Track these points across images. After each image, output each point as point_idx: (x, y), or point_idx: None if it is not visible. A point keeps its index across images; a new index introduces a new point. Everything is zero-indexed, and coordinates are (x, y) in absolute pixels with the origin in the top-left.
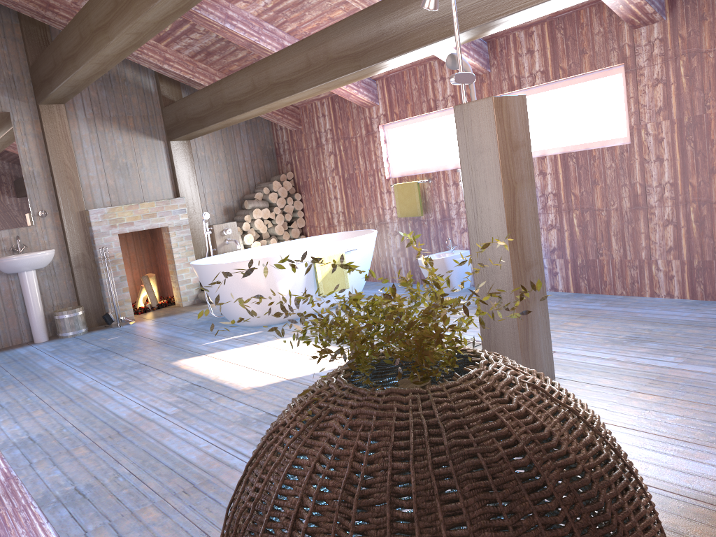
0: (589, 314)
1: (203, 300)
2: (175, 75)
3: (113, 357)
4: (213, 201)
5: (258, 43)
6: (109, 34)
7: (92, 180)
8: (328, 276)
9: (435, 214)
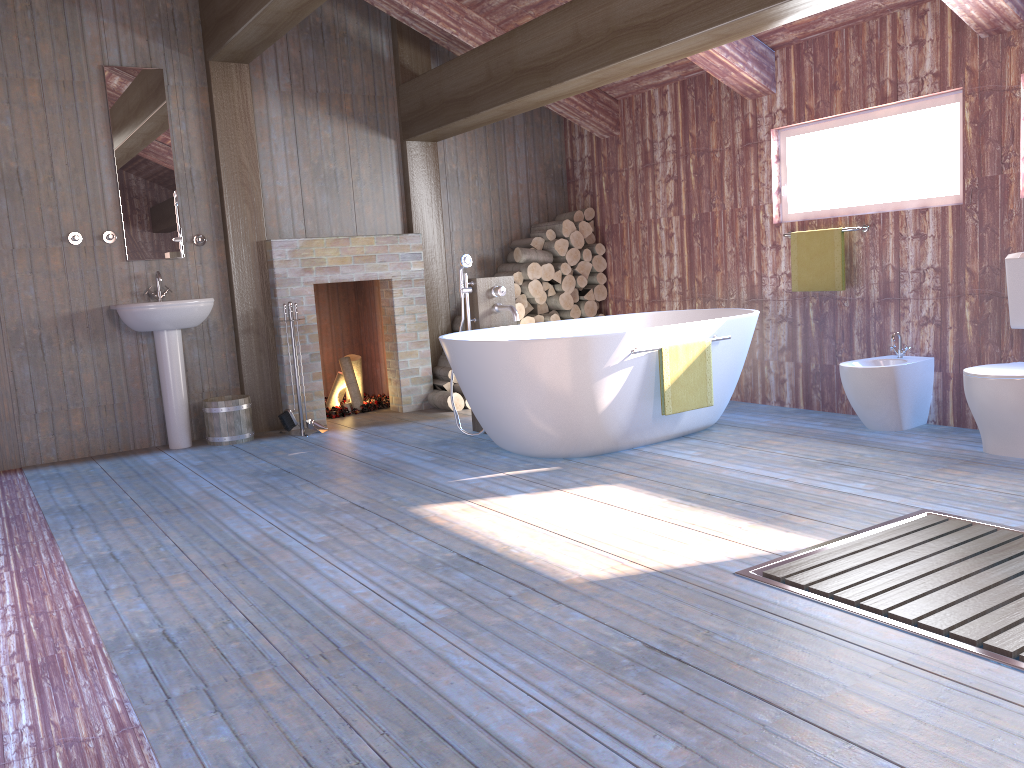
0: None
1: (436, 405)
2: (429, 29)
3: (302, 487)
4: (463, 245)
5: None
6: None
7: (280, 194)
8: (681, 381)
9: (869, 289)
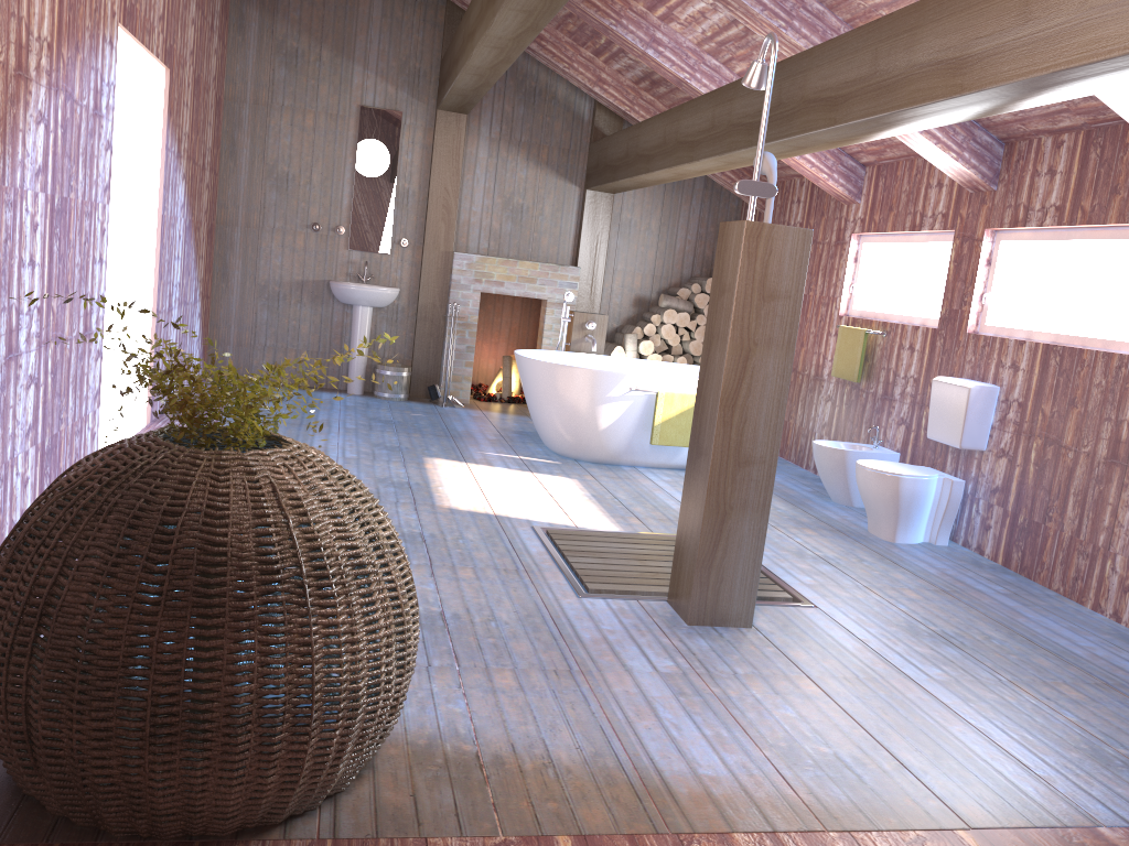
0: (955, 593)
1: None
2: (609, 104)
3: (386, 432)
4: (623, 283)
5: (688, 81)
6: (473, 43)
7: (474, 217)
8: (672, 421)
9: (878, 386)
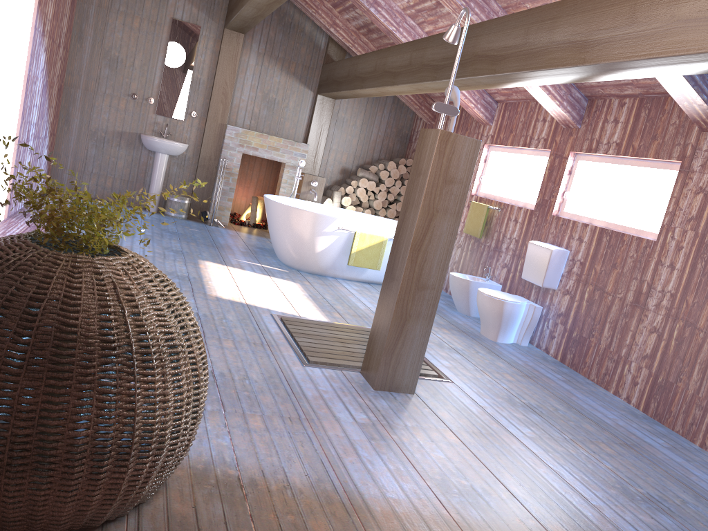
0: (534, 378)
1: None
2: (338, 40)
3: (173, 240)
4: (335, 158)
5: (394, 32)
6: None
7: (242, 103)
8: (363, 251)
9: (492, 242)
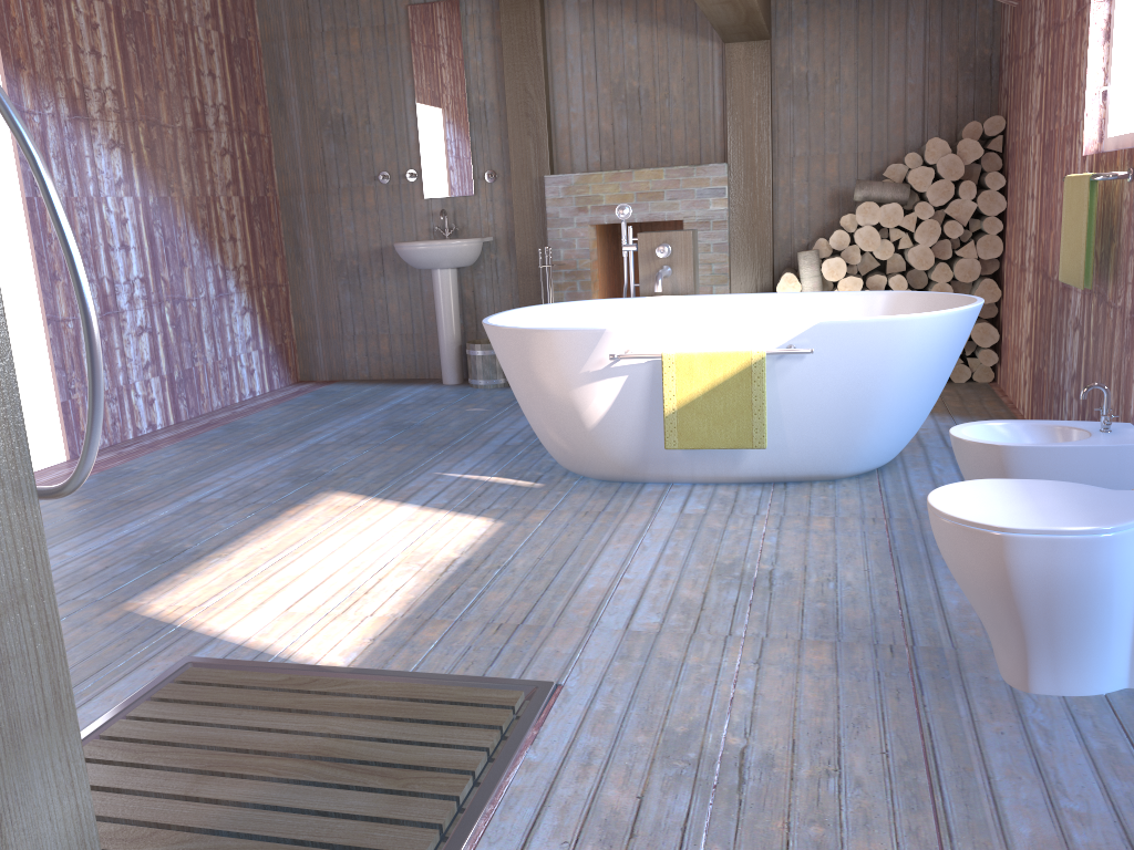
0: None
1: None
2: None
3: (362, 446)
4: (808, 175)
5: None
6: None
7: (574, 122)
8: (697, 406)
9: (1126, 292)
